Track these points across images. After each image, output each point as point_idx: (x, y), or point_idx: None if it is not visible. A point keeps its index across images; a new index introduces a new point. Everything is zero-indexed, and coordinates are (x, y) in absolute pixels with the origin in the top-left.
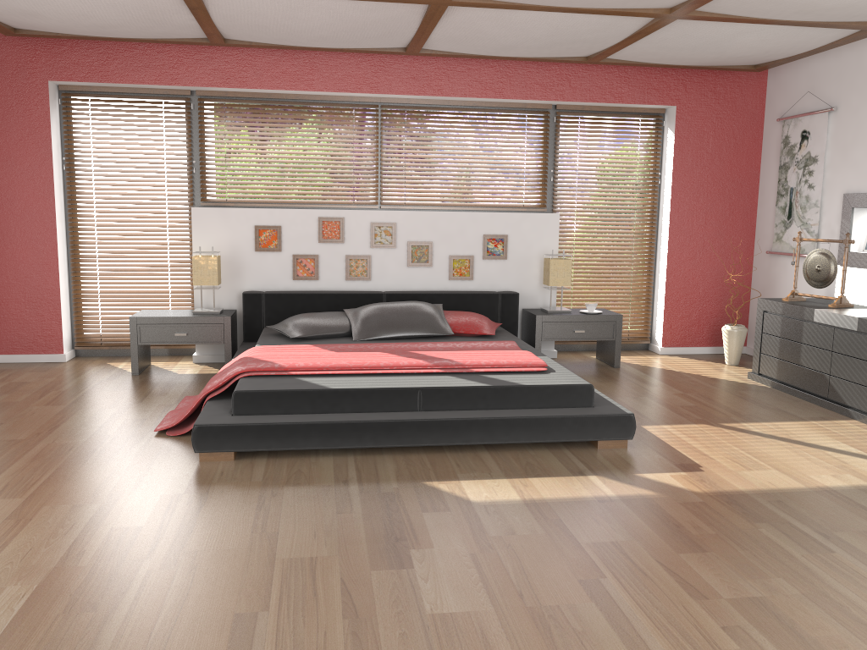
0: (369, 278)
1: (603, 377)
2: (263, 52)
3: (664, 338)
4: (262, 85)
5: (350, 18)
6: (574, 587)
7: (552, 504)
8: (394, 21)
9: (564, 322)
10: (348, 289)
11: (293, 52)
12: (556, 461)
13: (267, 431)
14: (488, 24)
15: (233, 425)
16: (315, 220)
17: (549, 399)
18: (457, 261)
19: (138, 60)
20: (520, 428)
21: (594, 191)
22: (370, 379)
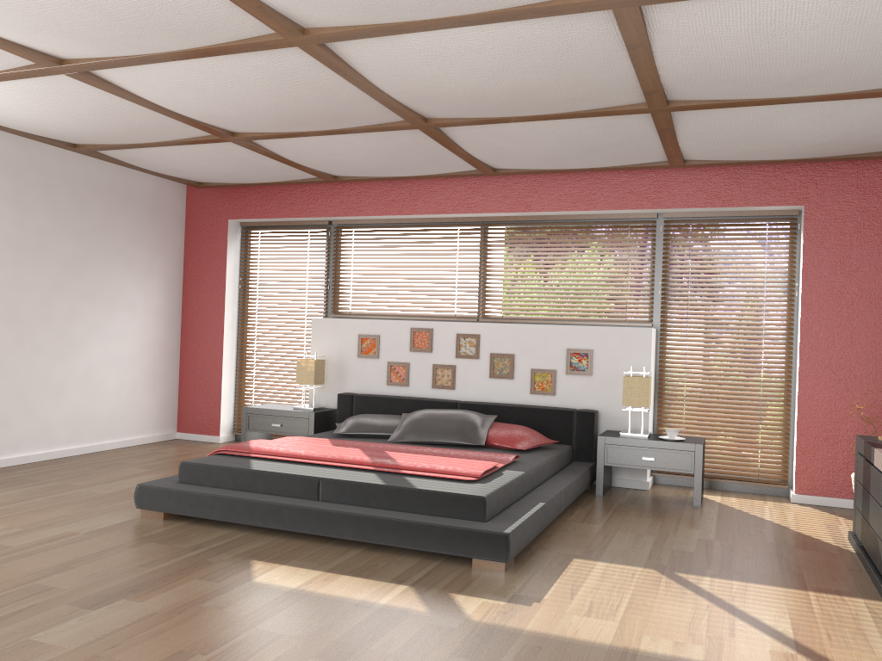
0: (453, 387)
1: (655, 512)
2: (378, 184)
3: (797, 482)
4: (376, 212)
5: (374, 148)
6: (163, 654)
7: (308, 597)
8: (416, 147)
9: (630, 446)
10: (434, 397)
11: (401, 182)
12: (404, 568)
13: (184, 497)
14: (496, 140)
15: (162, 488)
16: (408, 330)
17: (438, 506)
18: (539, 374)
19: (287, 199)
20: (389, 530)
21: (709, 305)
22: (301, 467)
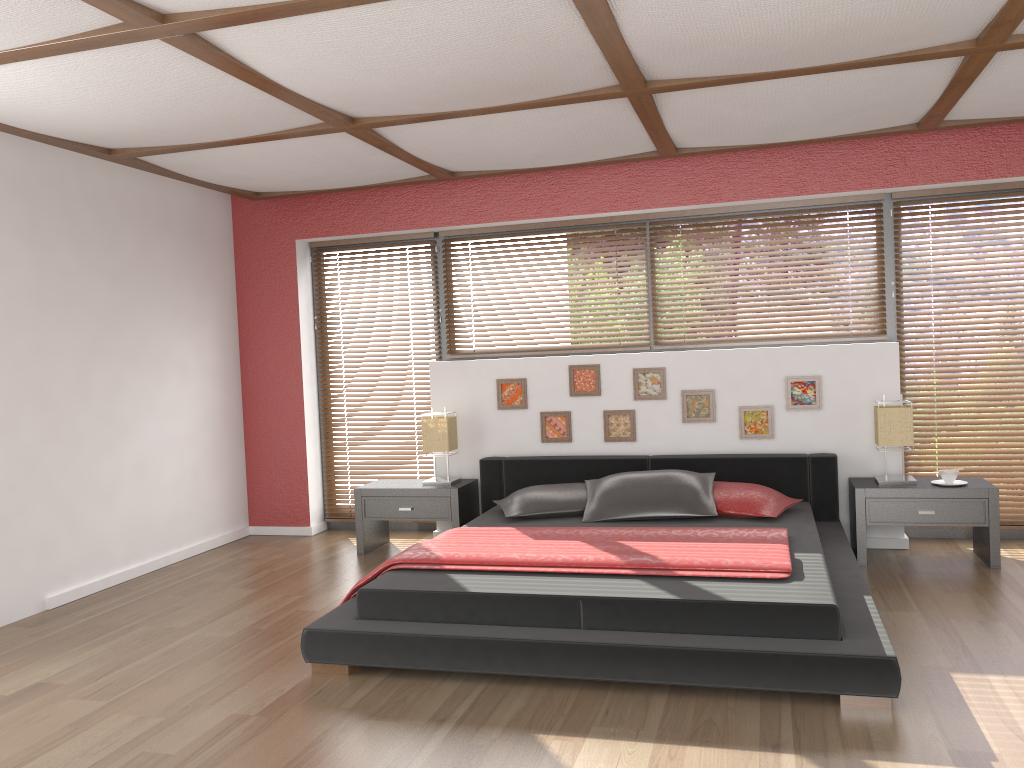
0: (633, 438)
1: (958, 583)
2: (504, 180)
3: None
4: (504, 216)
5: (546, 129)
6: None
7: None
8: (603, 123)
9: (900, 498)
10: (608, 453)
11: (536, 175)
12: (755, 722)
13: (380, 642)
14: (723, 107)
15: (344, 632)
16: (565, 369)
17: (766, 623)
18: (750, 413)
19: (377, 207)
20: (709, 665)
21: (962, 306)
22: (531, 580)
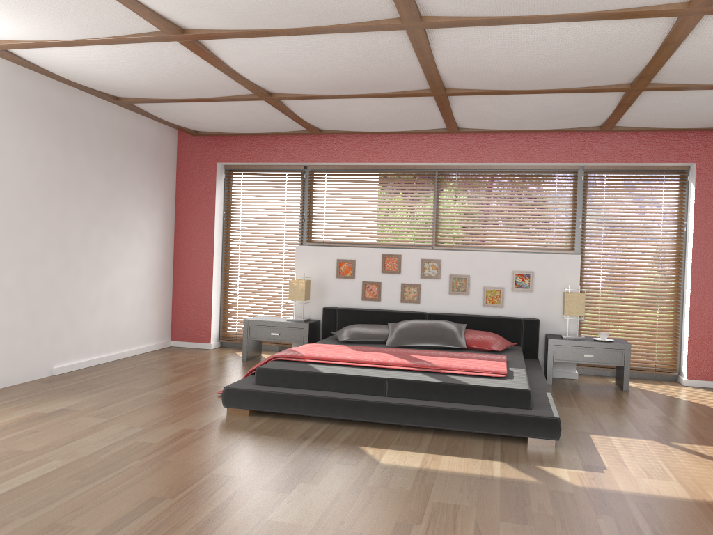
0: (418, 301)
1: (603, 396)
2: (351, 137)
3: (688, 370)
4: (349, 159)
5: (383, 109)
6: (387, 525)
7: (439, 474)
8: (417, 109)
9: (574, 346)
10: (402, 309)
11: (371, 136)
12: (480, 448)
13: (269, 397)
14: (488, 107)
15: (248, 390)
16: (380, 256)
17: (490, 398)
18: (490, 291)
19: (270, 147)
20: (457, 418)
21: (619, 237)
22: (358, 369)
